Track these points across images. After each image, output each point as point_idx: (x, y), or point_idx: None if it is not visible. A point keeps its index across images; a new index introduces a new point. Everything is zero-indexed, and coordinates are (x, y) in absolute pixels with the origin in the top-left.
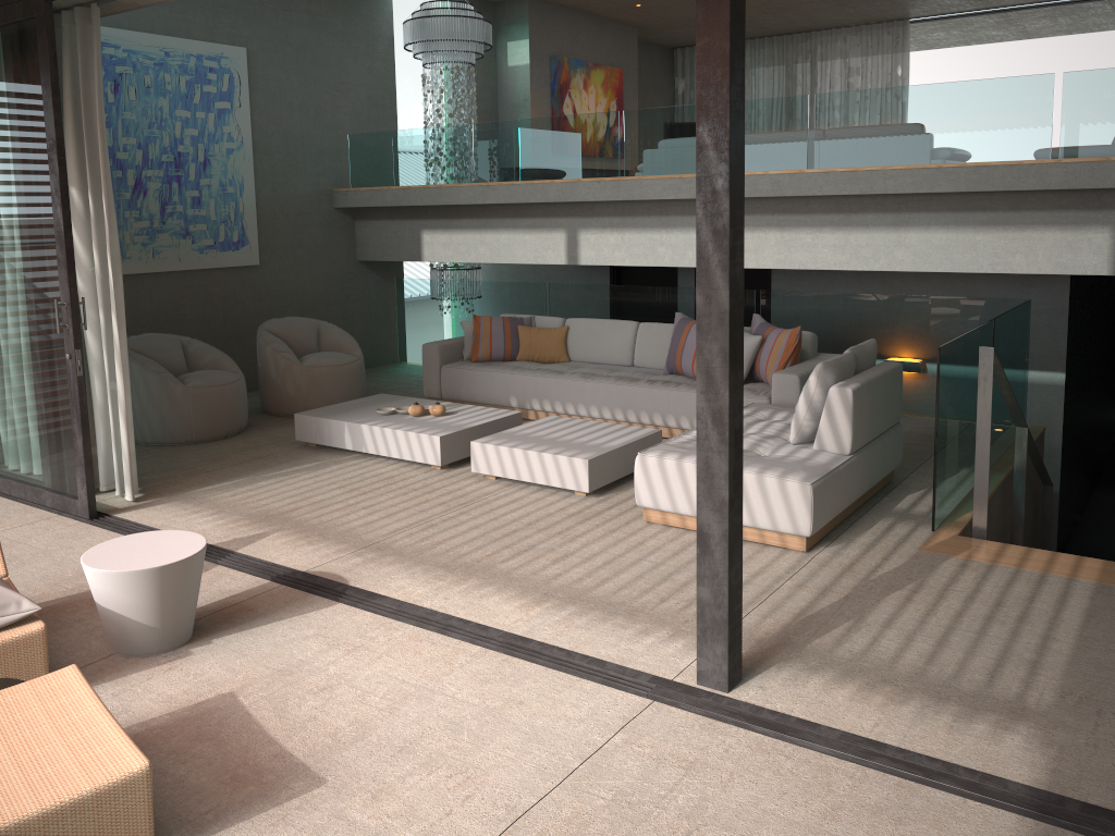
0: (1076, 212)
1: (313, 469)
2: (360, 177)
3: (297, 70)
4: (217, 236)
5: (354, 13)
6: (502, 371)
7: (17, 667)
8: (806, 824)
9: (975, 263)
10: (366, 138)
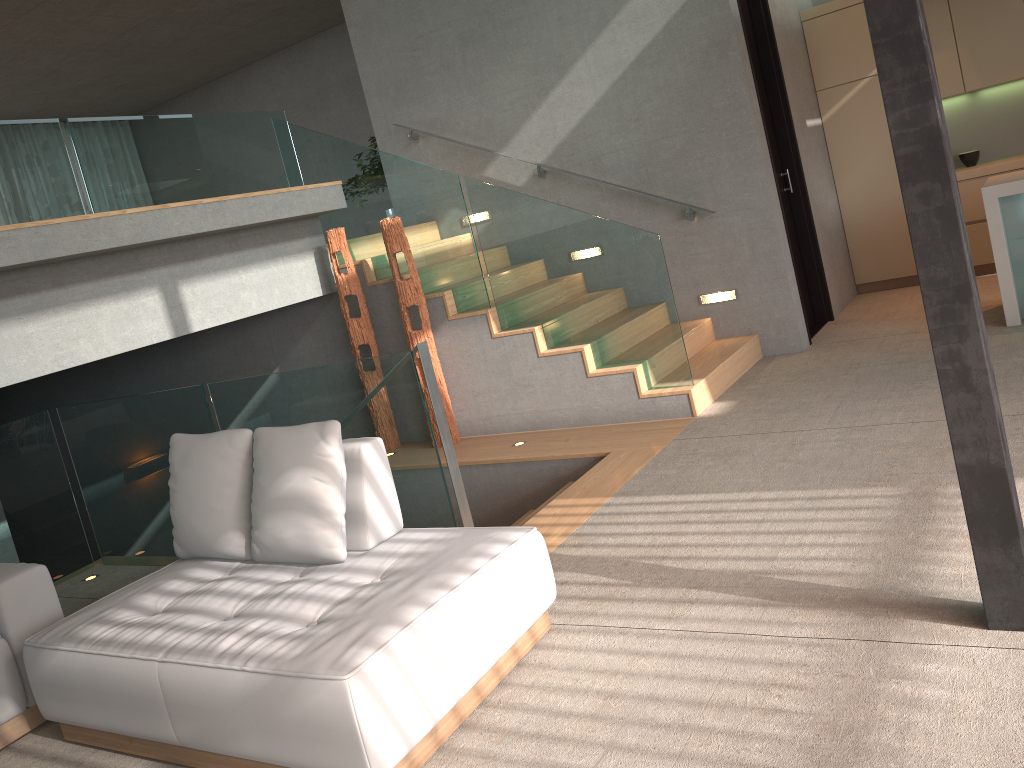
0: (122, 277)
1: None
2: None
3: None
4: None
5: None
6: None
7: None
8: None
9: (37, 364)
10: None
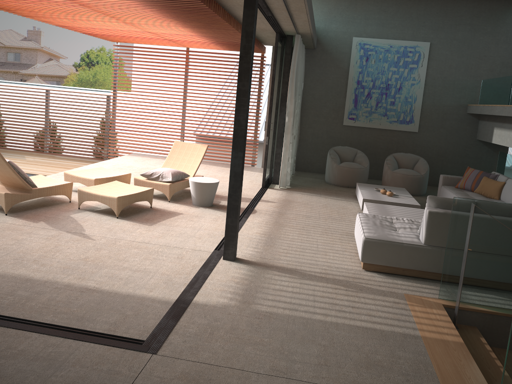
0: None
1: (336, 199)
2: (481, 100)
3: (458, 50)
4: (399, 117)
5: (500, 22)
6: (451, 192)
7: (164, 191)
8: (157, 271)
9: None
10: (485, 82)
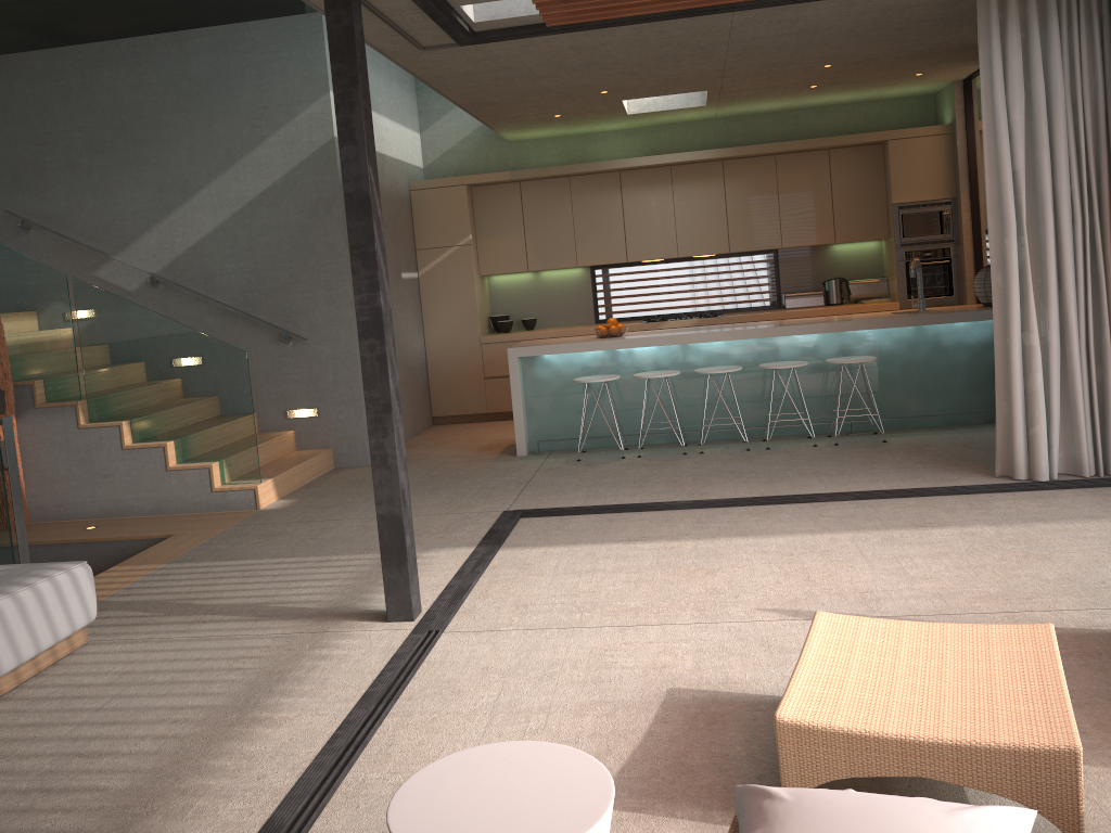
0: None
1: None
2: None
3: None
4: None
5: None
6: None
7: None
8: (552, 576)
9: None
10: None
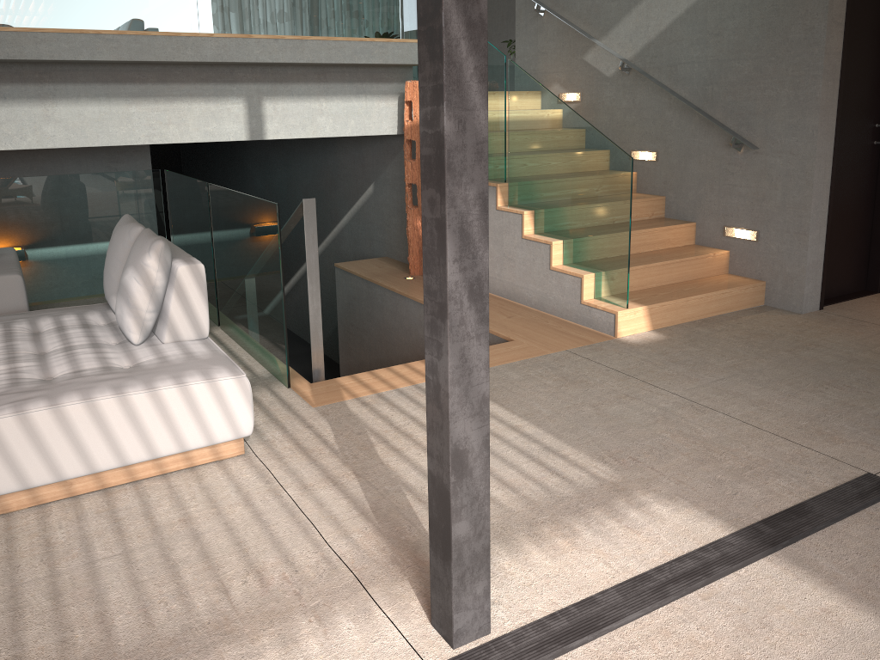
0: (215, 85)
1: None
2: None
3: None
4: None
5: None
6: None
7: None
8: None
9: (132, 136)
10: None
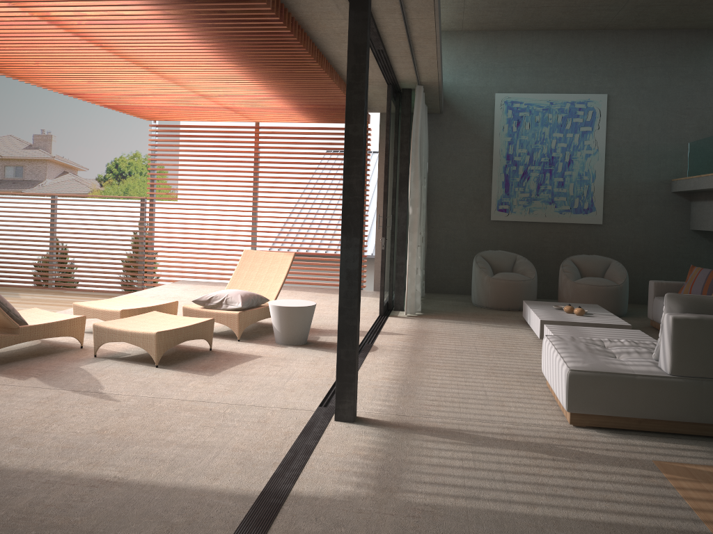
0: None
1: (495, 326)
2: (691, 171)
3: (648, 103)
4: (572, 205)
5: (705, 60)
6: None
7: (230, 324)
8: (226, 445)
9: None
10: (695, 144)
